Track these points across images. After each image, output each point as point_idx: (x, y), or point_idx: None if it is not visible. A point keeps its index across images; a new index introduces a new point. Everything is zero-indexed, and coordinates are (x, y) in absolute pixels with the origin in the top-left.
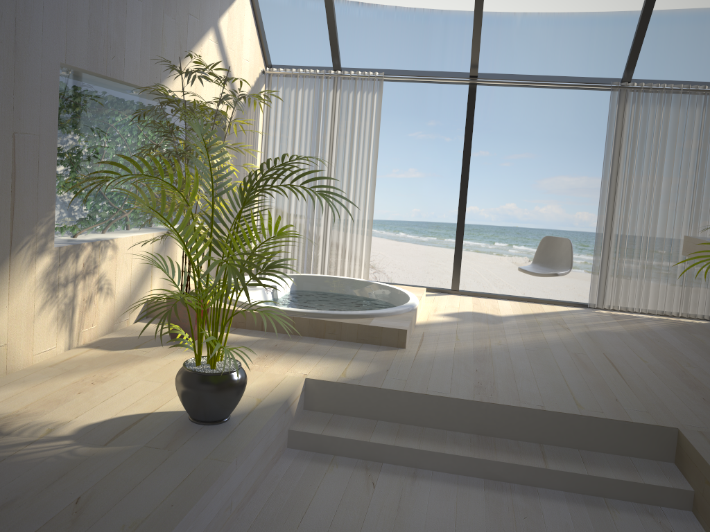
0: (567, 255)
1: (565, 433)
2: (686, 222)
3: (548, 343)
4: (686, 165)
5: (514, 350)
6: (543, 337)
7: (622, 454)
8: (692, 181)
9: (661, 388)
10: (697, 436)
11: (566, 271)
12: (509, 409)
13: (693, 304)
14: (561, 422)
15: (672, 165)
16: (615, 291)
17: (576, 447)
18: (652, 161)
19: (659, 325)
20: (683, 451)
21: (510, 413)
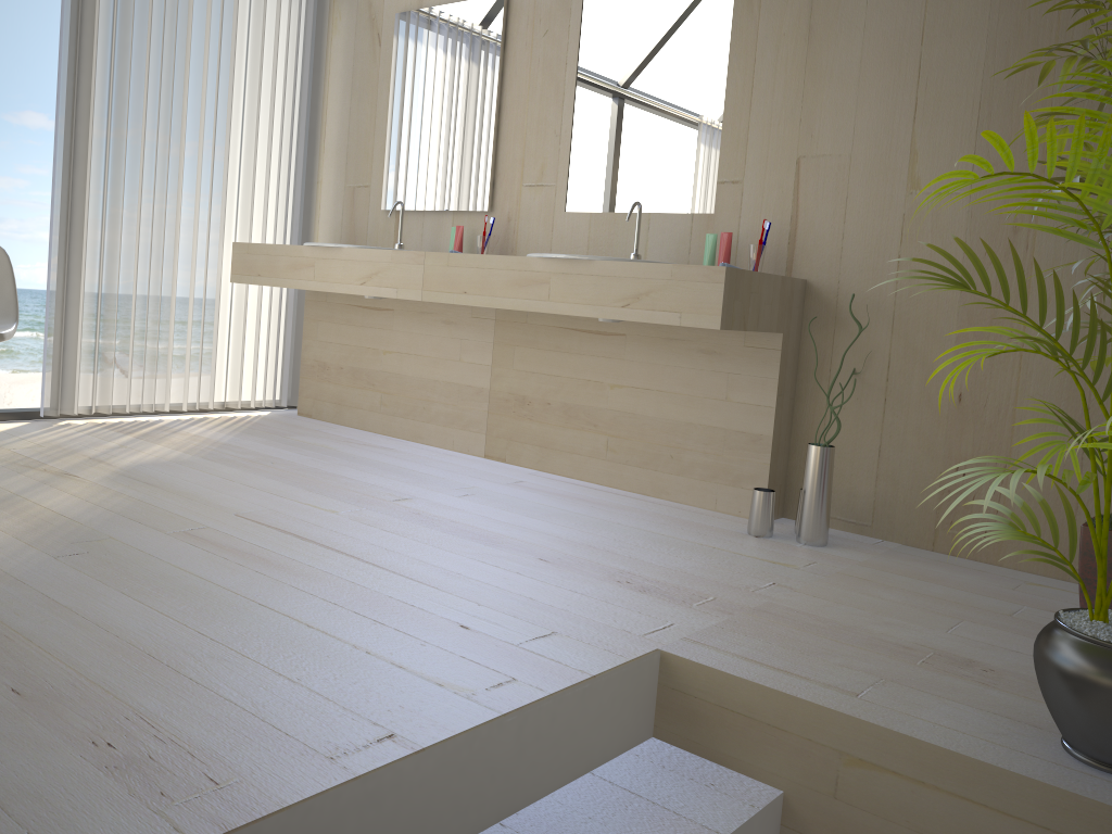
0: (1, 288)
1: (473, 792)
2: (231, 216)
3: (83, 522)
4: (227, 96)
5: (33, 572)
6: (47, 510)
7: (580, 772)
8: (238, 132)
9: (460, 561)
10: (707, 651)
11: (13, 330)
12: (326, 805)
13: (247, 381)
14: (465, 763)
15: (205, 92)
16: (99, 373)
17: (496, 820)
18: (164, 77)
19: (216, 430)
20: (699, 701)
21: (331, 818)
